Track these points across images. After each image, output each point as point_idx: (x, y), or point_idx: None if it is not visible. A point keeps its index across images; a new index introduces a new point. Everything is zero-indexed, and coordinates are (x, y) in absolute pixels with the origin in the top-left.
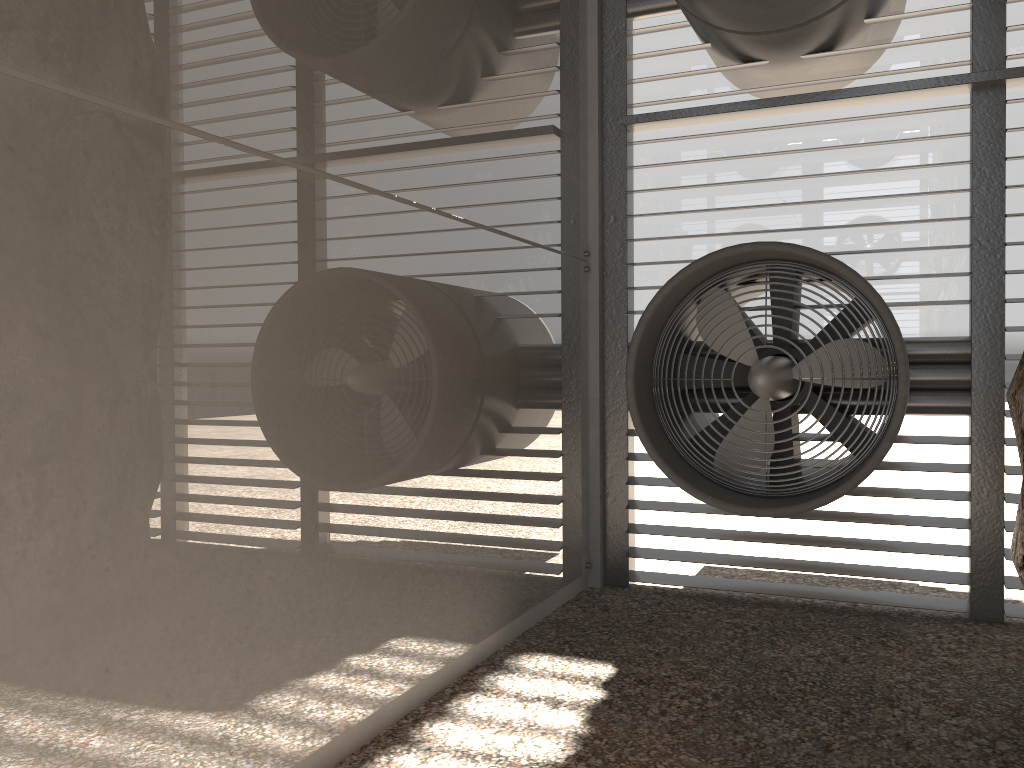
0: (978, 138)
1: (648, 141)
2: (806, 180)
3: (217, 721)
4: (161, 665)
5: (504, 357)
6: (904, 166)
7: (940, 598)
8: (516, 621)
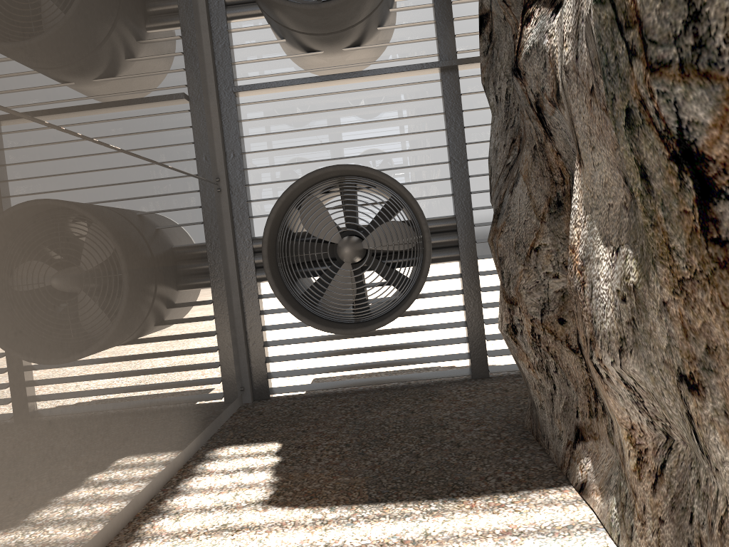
0: (447, 99)
1: (251, 103)
2: (353, 126)
3: (43, 513)
4: (5, 477)
5: (180, 251)
6: (409, 116)
7: (455, 370)
8: (206, 430)
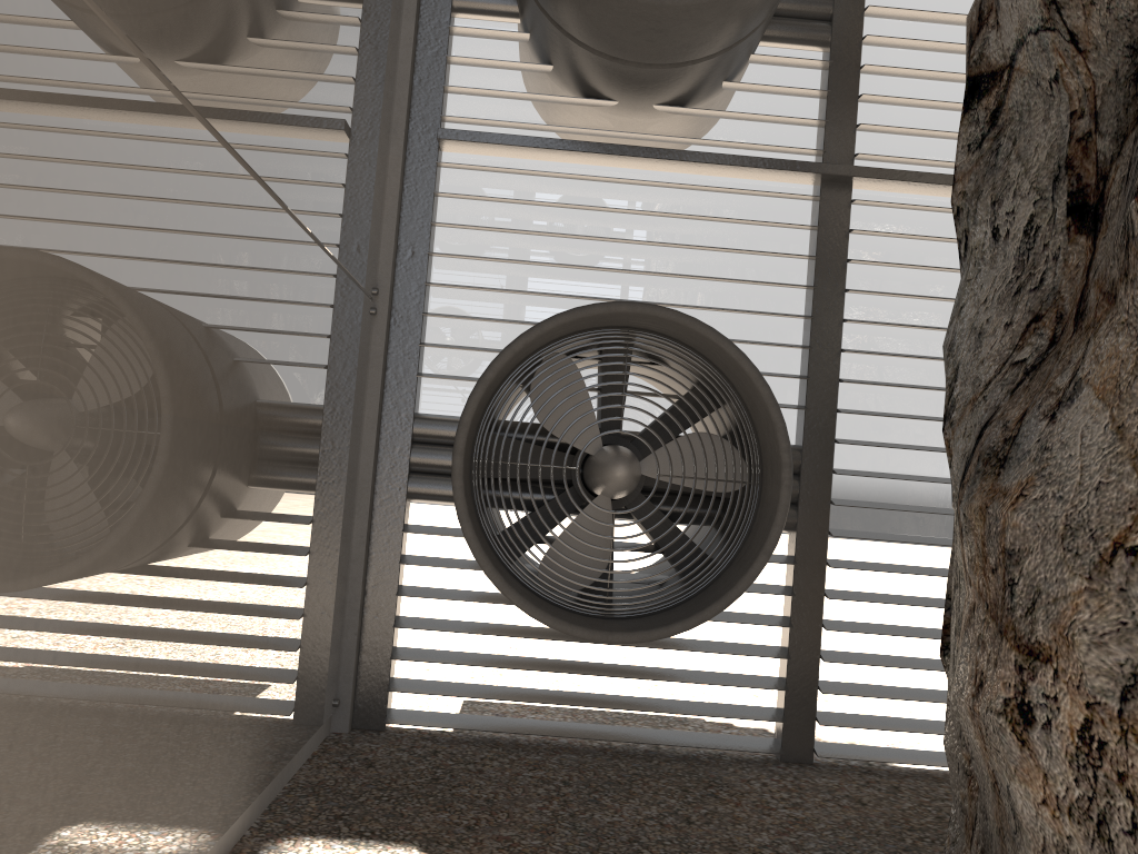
0: (823, 234)
1: (467, 165)
2: (642, 247)
3: None
4: None
5: (295, 408)
6: (751, 250)
7: (749, 737)
8: (264, 789)
